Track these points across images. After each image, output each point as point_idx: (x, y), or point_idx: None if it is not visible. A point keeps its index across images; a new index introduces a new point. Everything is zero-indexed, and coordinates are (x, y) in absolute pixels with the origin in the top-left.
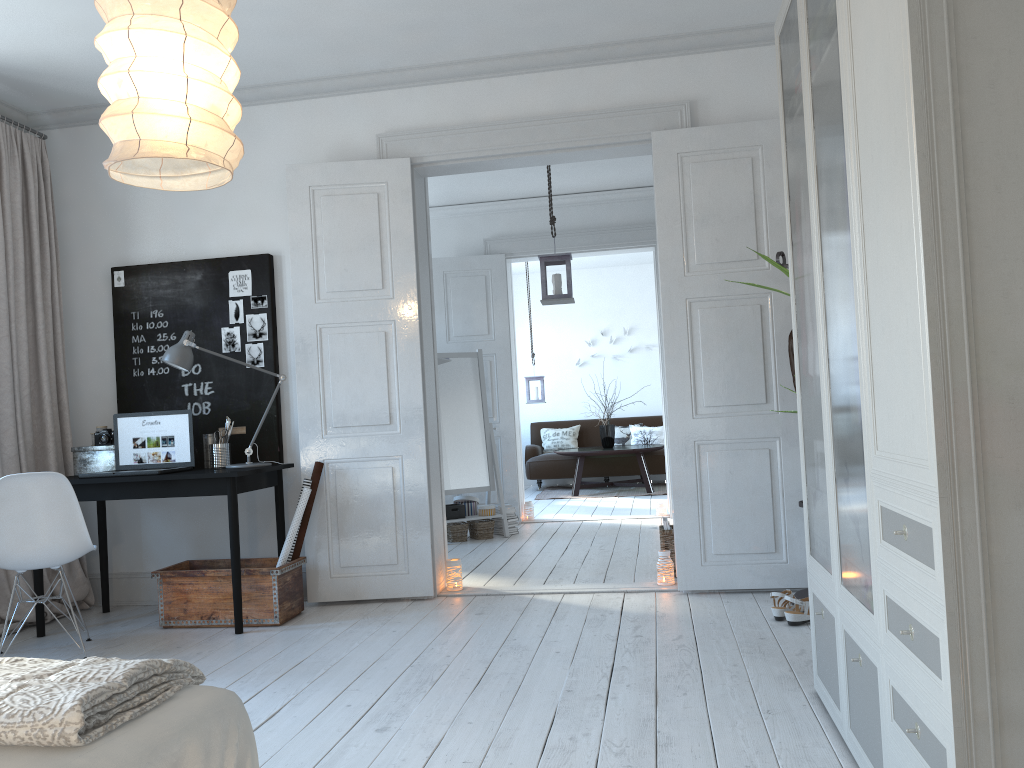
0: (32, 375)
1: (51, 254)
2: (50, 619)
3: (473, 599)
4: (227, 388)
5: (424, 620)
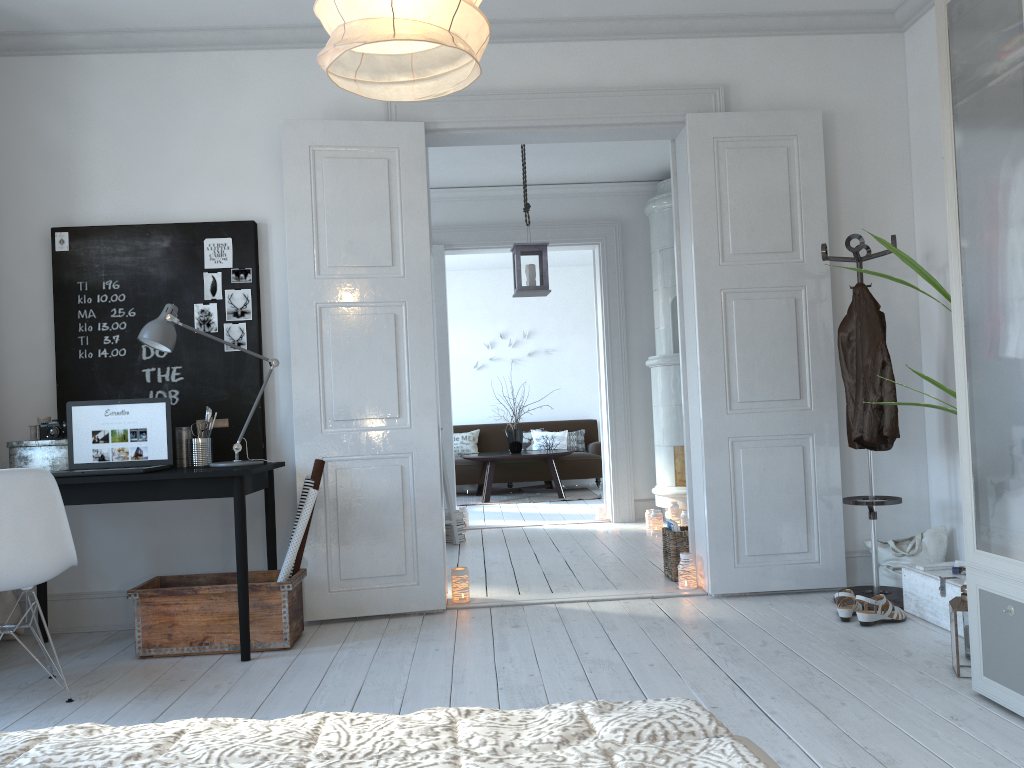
0: None
1: None
2: None
3: (491, 611)
4: (200, 374)
5: (459, 636)
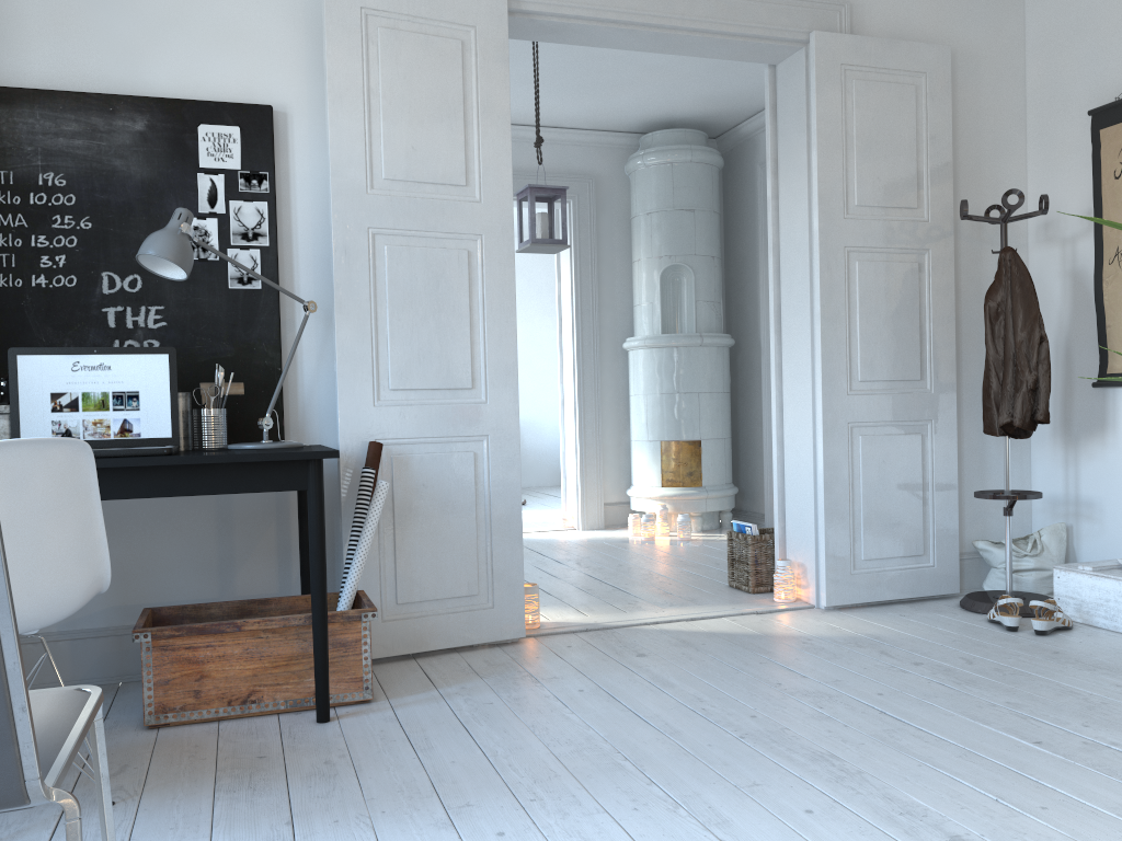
0: None
1: None
2: None
3: (581, 637)
4: (192, 319)
5: (586, 671)
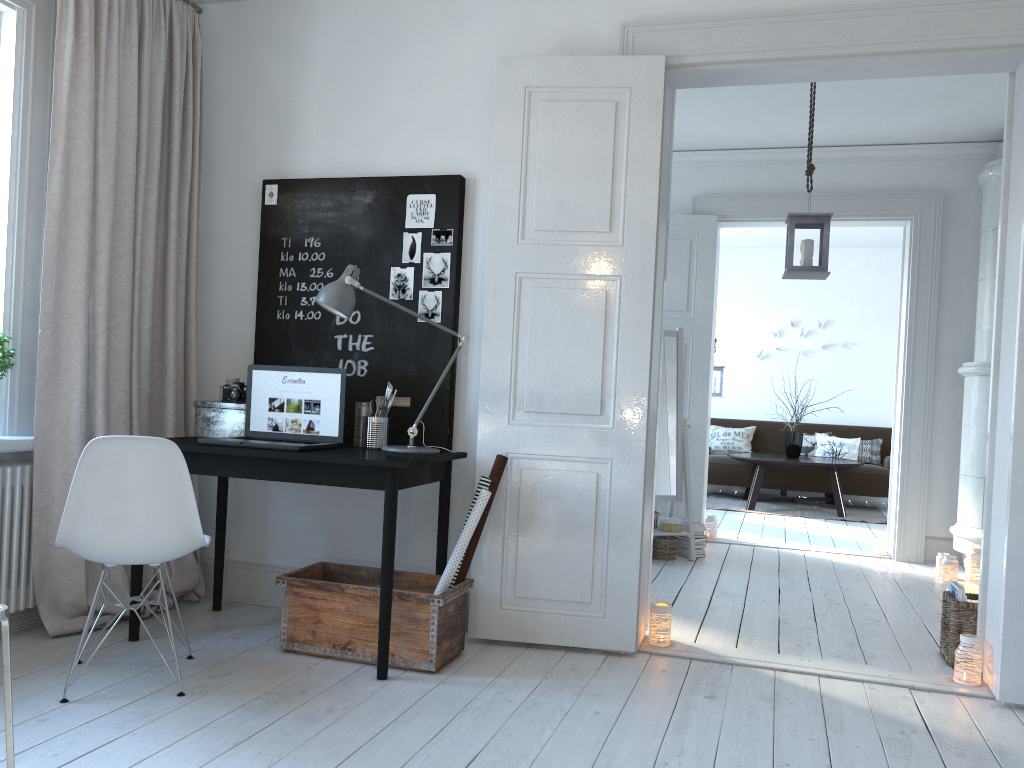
0: (156, 305)
1: (193, 157)
2: (149, 613)
3: (690, 665)
4: (390, 345)
5: (634, 697)
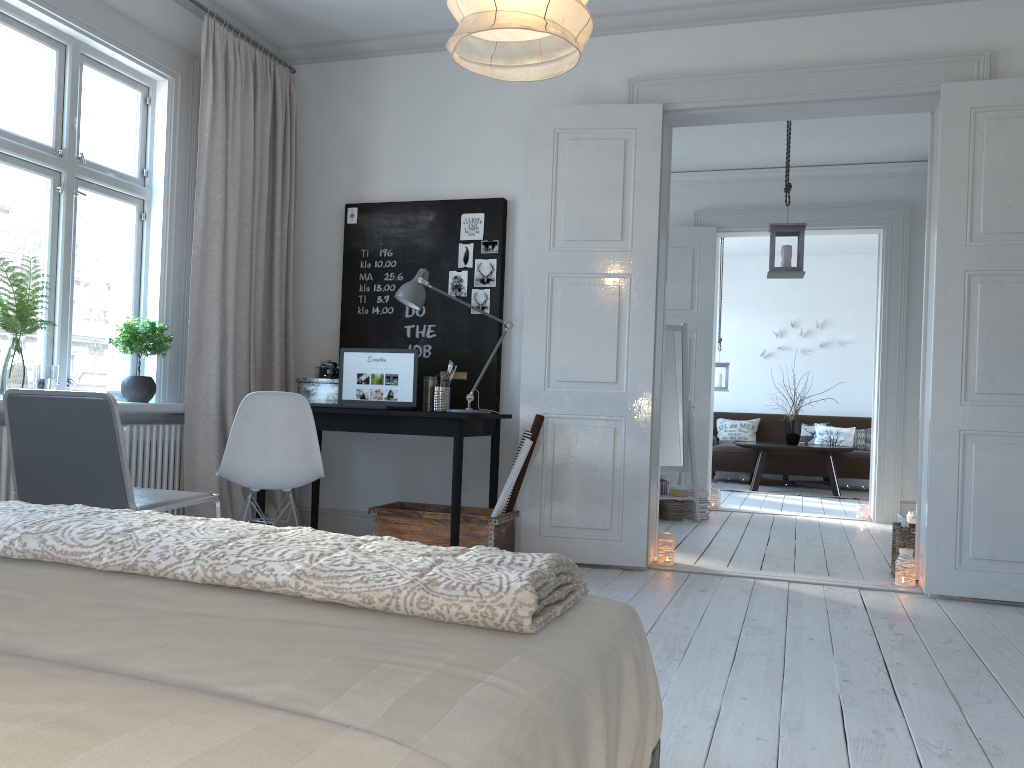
0: (264, 304)
1: (290, 187)
2: None
3: (688, 576)
4: (449, 333)
5: (644, 590)
